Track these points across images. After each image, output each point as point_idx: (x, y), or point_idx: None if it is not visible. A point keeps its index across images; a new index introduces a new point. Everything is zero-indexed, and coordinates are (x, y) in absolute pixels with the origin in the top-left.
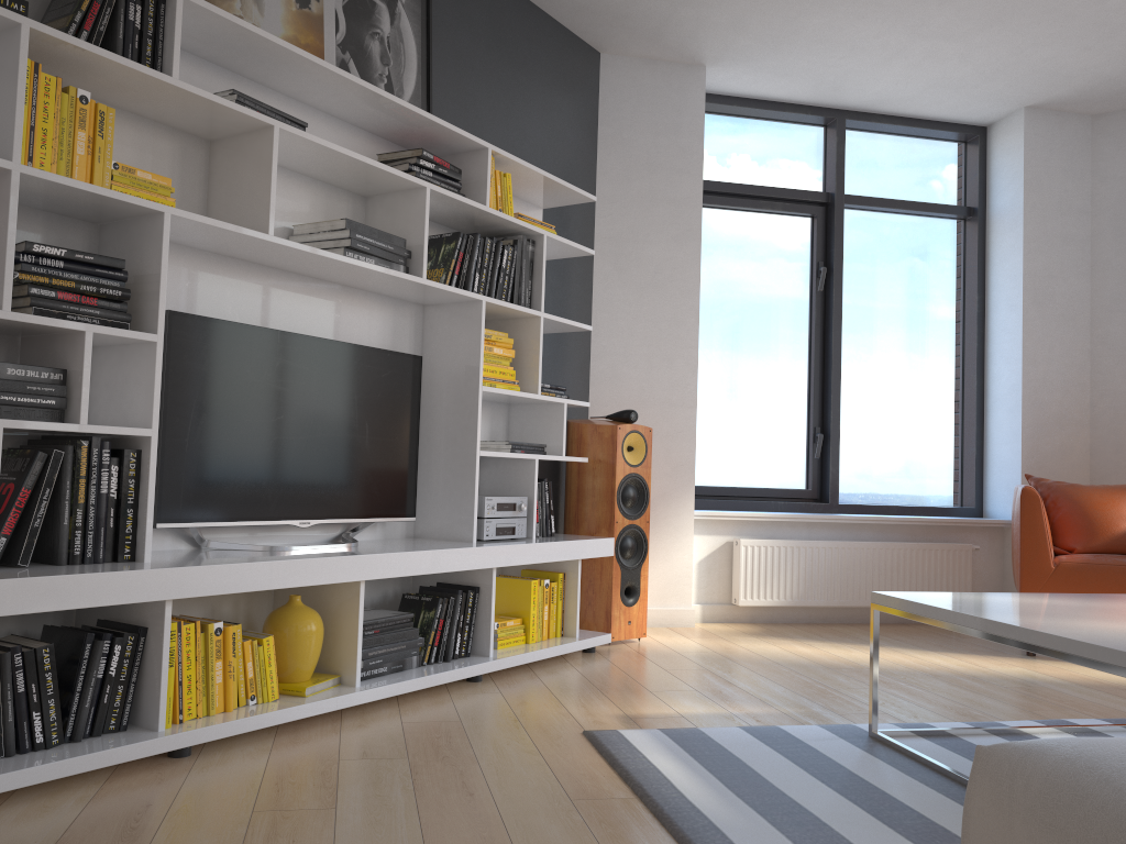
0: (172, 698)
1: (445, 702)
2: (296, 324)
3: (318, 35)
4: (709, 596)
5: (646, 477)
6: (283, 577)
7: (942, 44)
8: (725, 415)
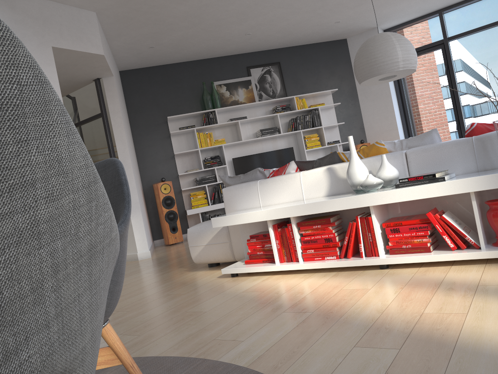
0: None
1: None
2: (262, 150)
3: (252, 92)
4: None
5: None
6: None
7: None
8: (423, 124)
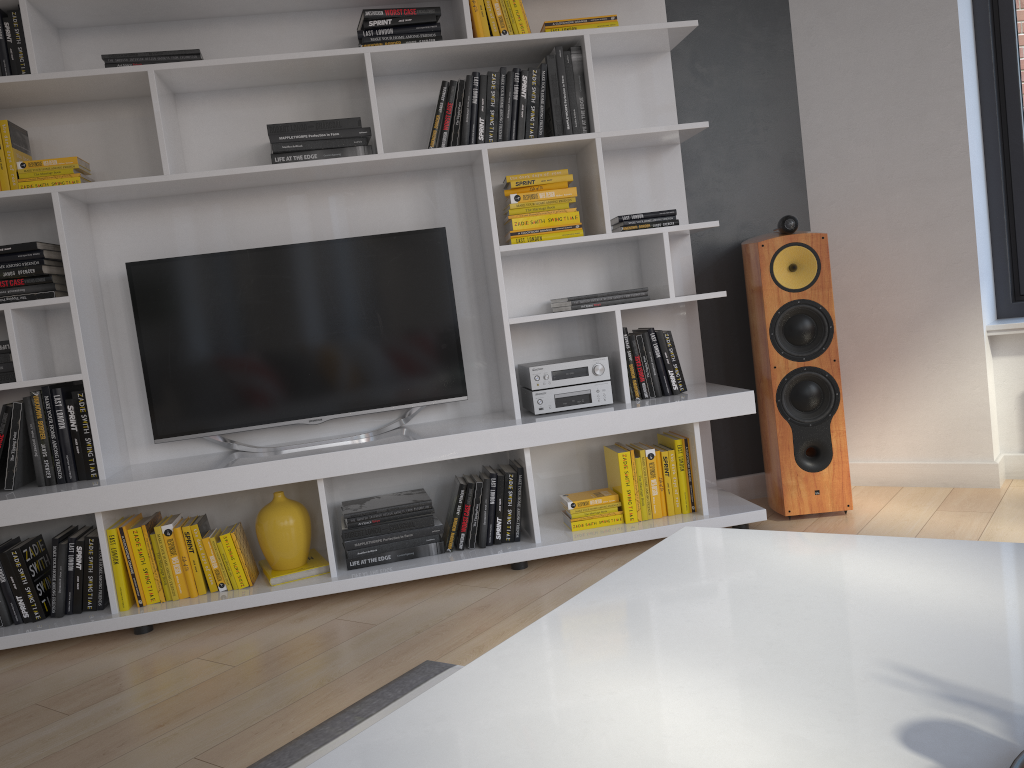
0: (123, 588)
1: (424, 596)
2: (301, 232)
3: None
4: None
5: (822, 302)
6: (199, 487)
7: None
8: None
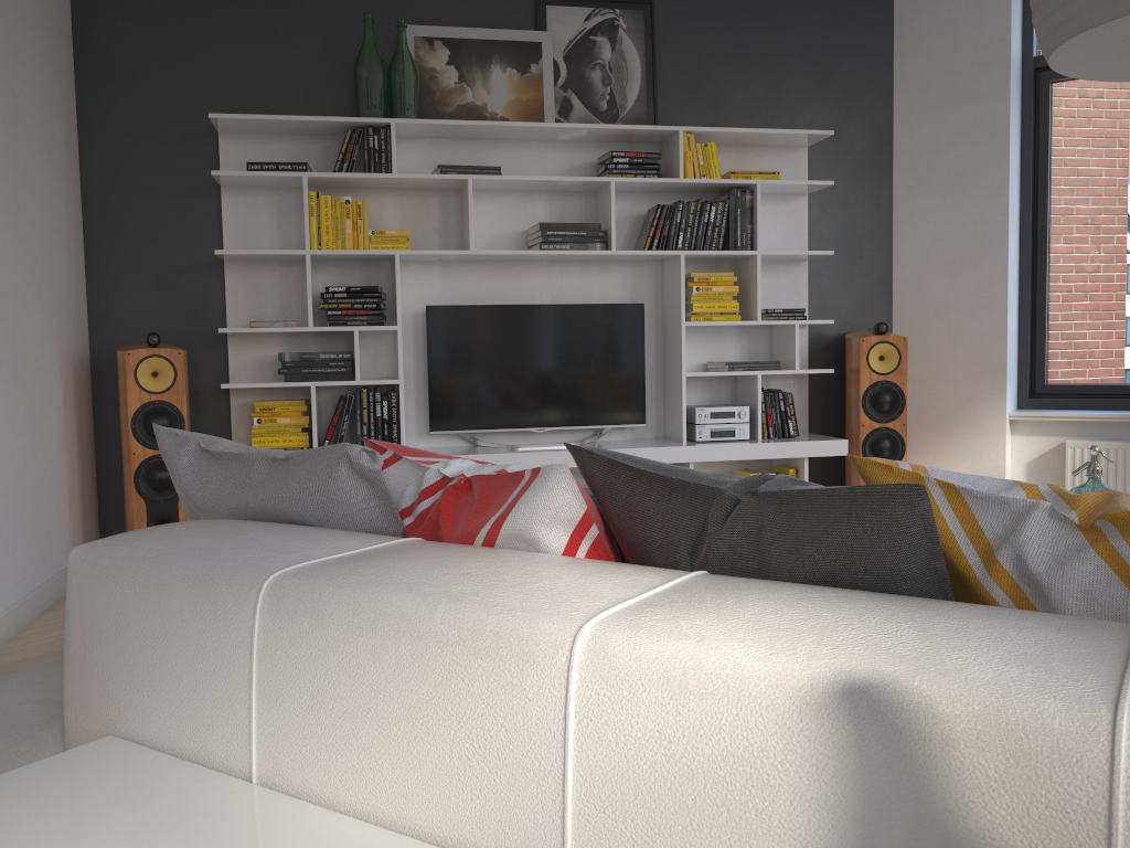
0: None
1: None
2: (540, 295)
3: (537, 89)
4: None
5: (899, 383)
6: None
7: None
8: (1090, 307)
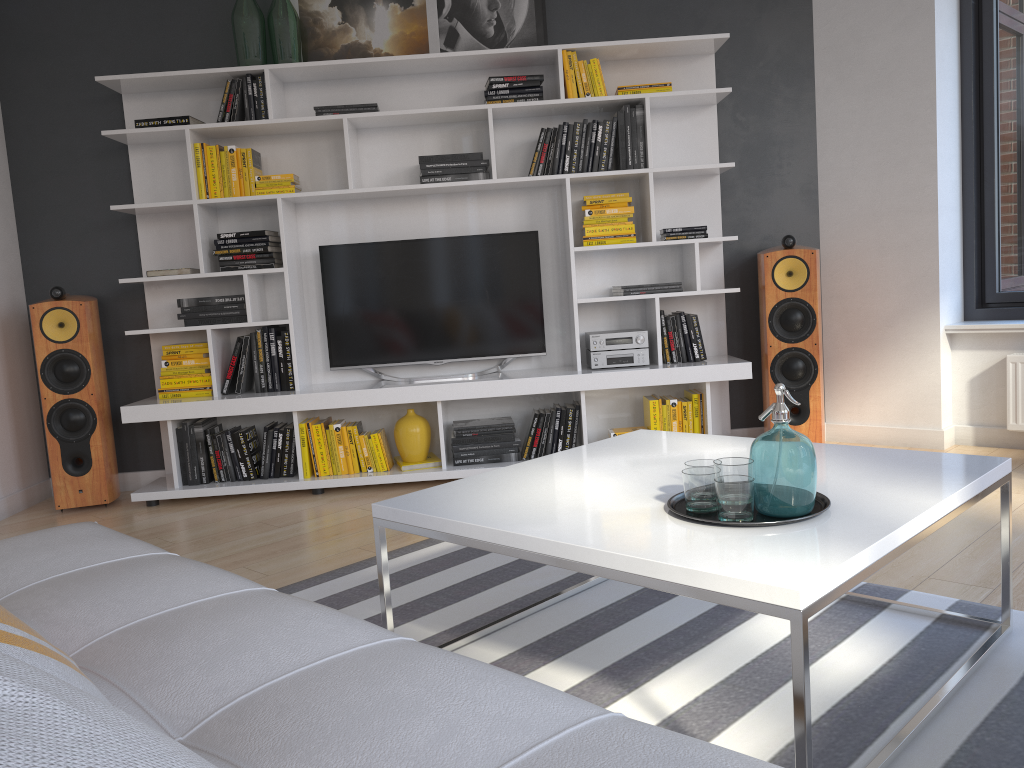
0: (307, 463)
1: None
2: (436, 229)
3: (421, 21)
4: (985, 417)
5: (809, 300)
6: (360, 400)
7: None
8: None
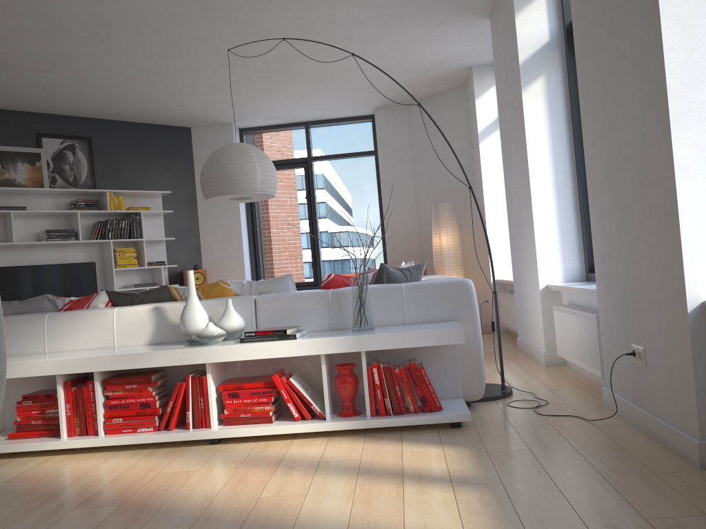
0: None
1: None
2: (46, 260)
3: (40, 172)
4: None
5: None
6: None
7: (301, 103)
8: (275, 255)
